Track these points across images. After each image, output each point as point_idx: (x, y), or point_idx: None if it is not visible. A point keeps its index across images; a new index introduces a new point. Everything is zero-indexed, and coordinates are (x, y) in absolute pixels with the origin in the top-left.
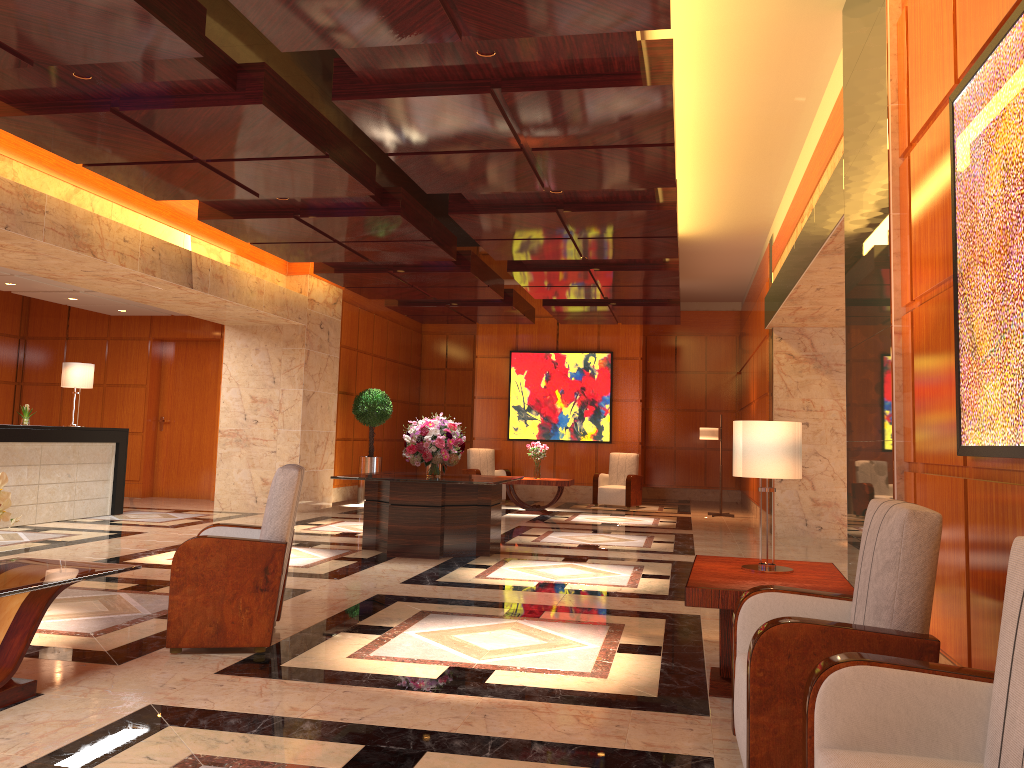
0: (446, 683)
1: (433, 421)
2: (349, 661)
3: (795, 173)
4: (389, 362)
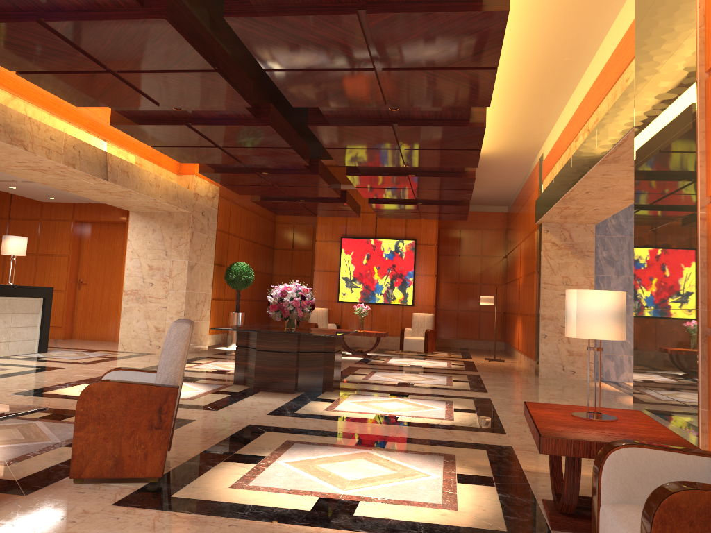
0: (319, 516)
1: (291, 286)
2: (231, 491)
3: (569, 105)
4: (251, 243)
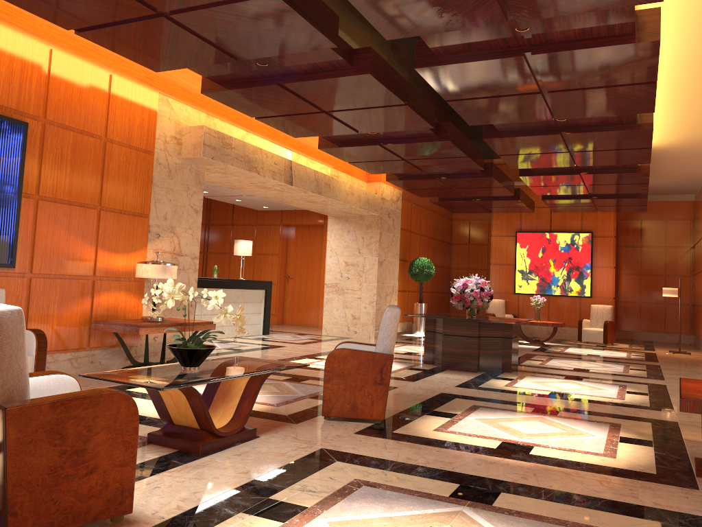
0: (503, 452)
1: (471, 279)
2: (435, 433)
3: None
4: (431, 239)
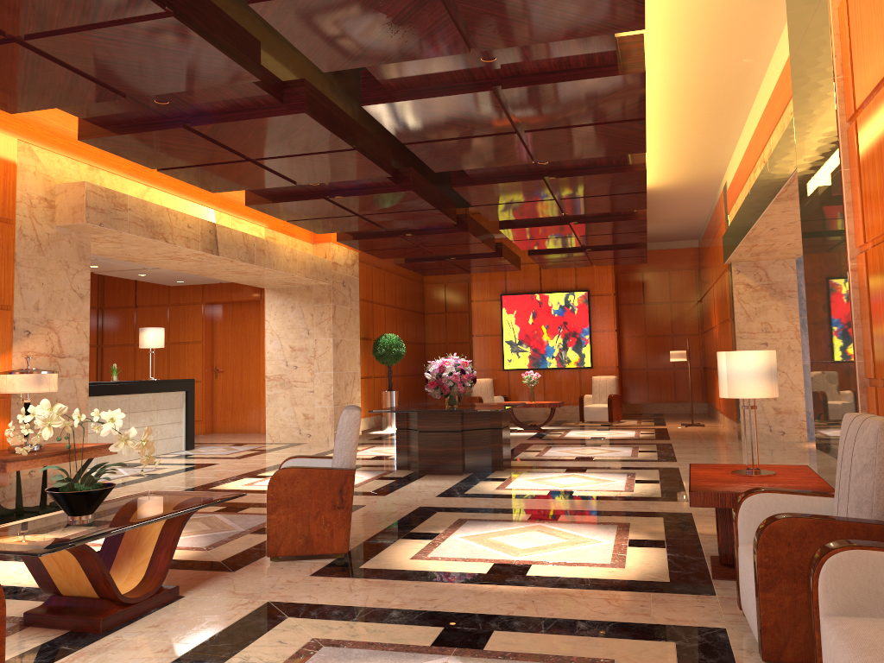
0: (495, 576)
1: (449, 360)
2: (412, 562)
3: (745, 130)
4: (398, 310)
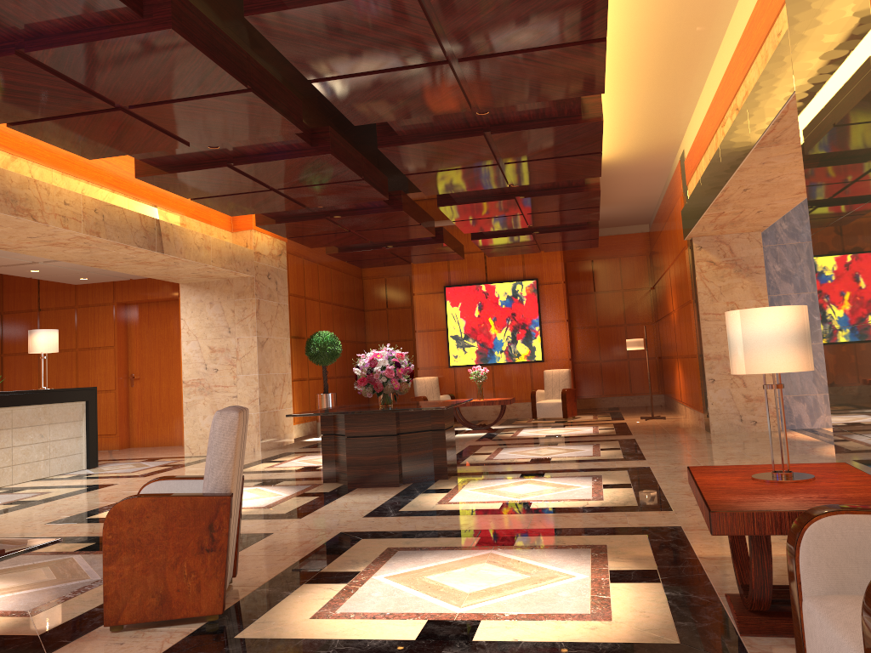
0: (427, 646)
1: (381, 352)
2: (313, 623)
3: (709, 82)
4: (335, 306)
